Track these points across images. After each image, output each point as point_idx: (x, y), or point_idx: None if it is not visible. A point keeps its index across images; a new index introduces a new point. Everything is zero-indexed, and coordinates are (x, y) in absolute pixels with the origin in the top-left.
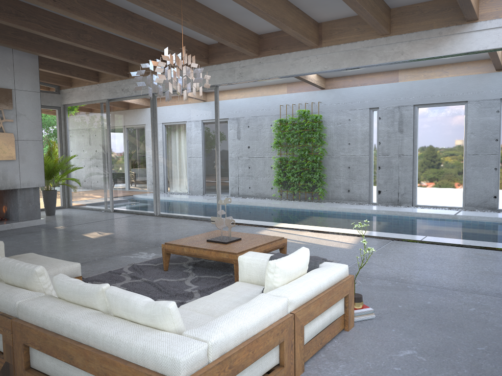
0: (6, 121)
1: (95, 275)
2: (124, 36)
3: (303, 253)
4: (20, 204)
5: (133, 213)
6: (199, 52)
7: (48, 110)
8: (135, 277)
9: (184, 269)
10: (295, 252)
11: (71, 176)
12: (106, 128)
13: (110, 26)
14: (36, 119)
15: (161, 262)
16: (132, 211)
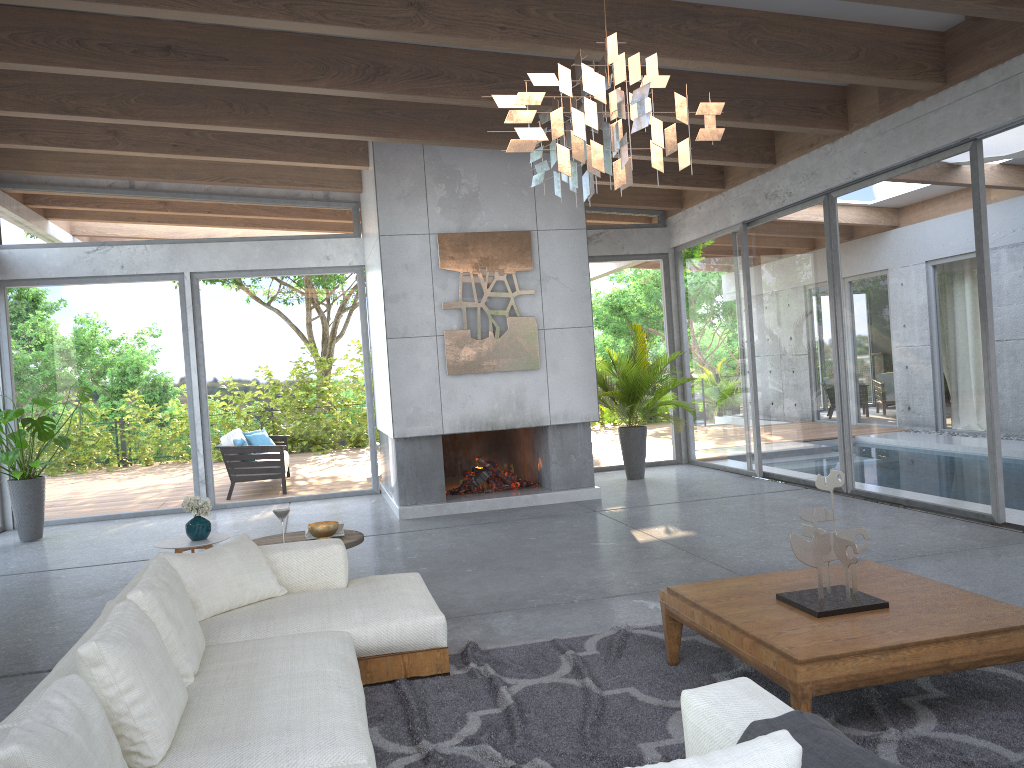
0: (521, 294)
1: (517, 645)
2: (684, 67)
3: (749, 767)
4: (554, 456)
5: (797, 484)
6: (910, 59)
7: (642, 263)
8: (578, 670)
9: (724, 668)
10: (716, 755)
11: (689, 397)
12: (742, 288)
13: (636, 51)
14: (579, 285)
15: (695, 633)
16: (796, 478)
